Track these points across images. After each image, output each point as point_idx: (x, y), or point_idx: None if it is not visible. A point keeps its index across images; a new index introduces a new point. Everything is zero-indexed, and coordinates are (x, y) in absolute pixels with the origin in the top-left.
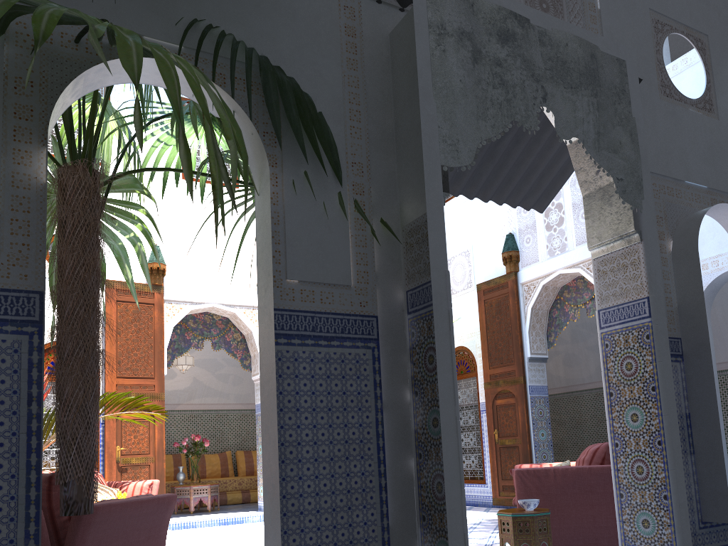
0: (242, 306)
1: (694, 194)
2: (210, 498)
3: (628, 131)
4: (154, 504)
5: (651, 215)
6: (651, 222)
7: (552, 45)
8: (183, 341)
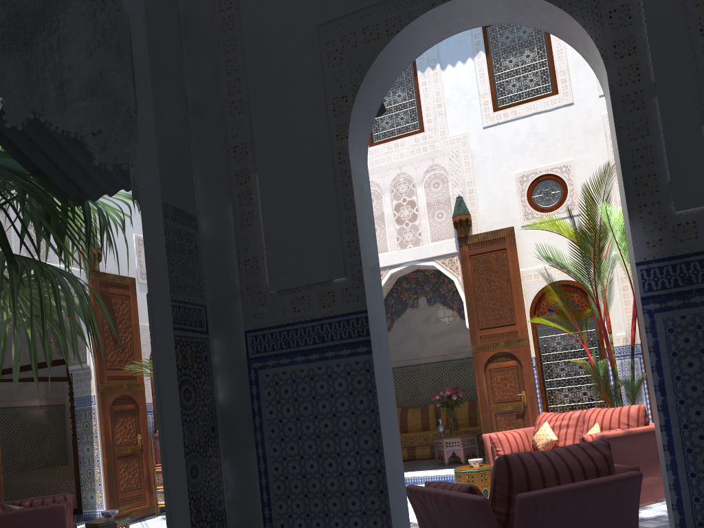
0: (439, 256)
1: (440, 2)
2: (462, 450)
3: (114, 44)
4: (31, 515)
5: (152, 161)
6: (151, 173)
7: (5, 3)
8: (400, 303)
